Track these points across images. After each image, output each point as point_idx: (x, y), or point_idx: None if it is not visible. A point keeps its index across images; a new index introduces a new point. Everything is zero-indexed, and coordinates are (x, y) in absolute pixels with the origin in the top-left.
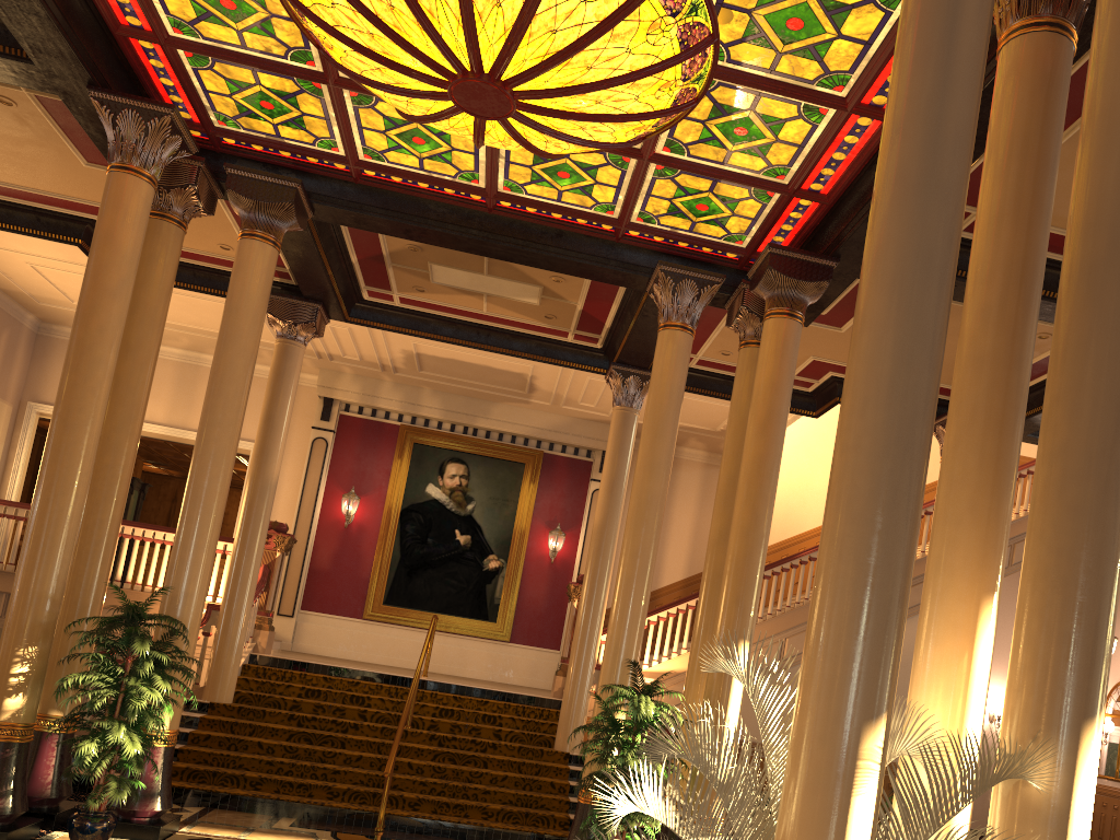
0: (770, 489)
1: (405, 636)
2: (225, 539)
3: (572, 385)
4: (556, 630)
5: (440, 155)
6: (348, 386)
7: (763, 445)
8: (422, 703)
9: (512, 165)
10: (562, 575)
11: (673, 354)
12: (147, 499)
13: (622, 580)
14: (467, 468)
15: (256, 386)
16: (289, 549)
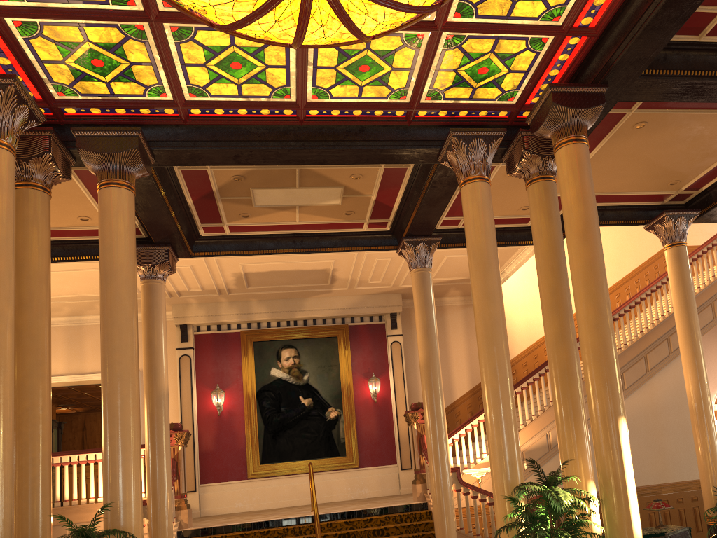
0: (604, 285)
1: (282, 483)
2: None
3: (364, 269)
4: (390, 450)
5: (255, 77)
6: (196, 312)
7: (589, 250)
8: (323, 534)
9: (319, 70)
10: (384, 409)
11: (480, 202)
12: (64, 433)
13: (490, 394)
14: (296, 350)
15: None
16: (187, 442)
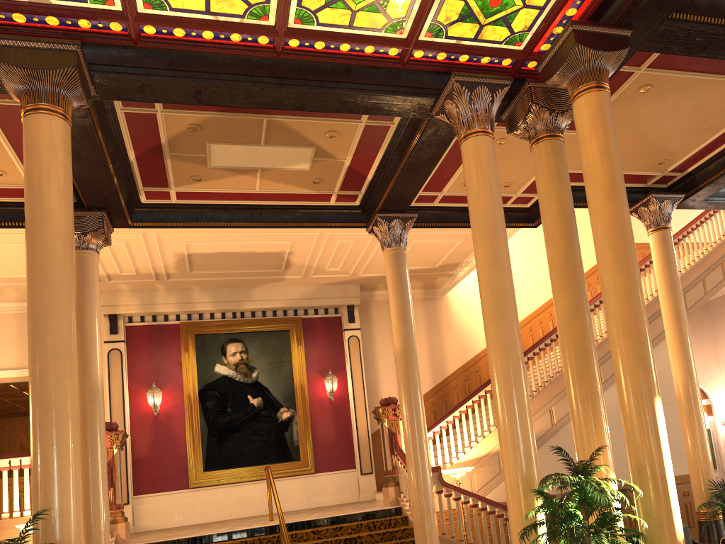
0: (634, 249)
1: (229, 492)
2: None
3: (323, 253)
4: (349, 453)
5: None
6: (128, 301)
7: (617, 210)
8: None
9: None
10: (342, 409)
11: (485, 158)
12: None
13: (502, 375)
14: (244, 344)
15: None
16: (123, 444)
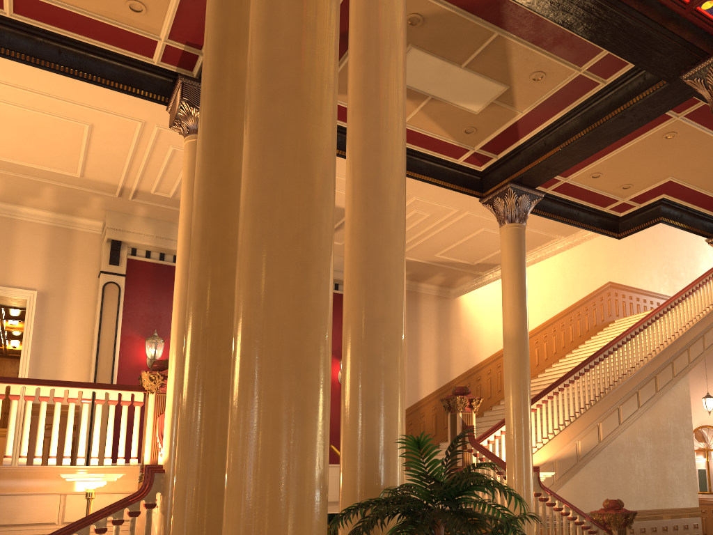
0: None
1: None
2: (106, 387)
3: None
4: None
5: None
6: (140, 229)
7: None
8: None
9: None
10: None
11: None
12: None
13: None
14: None
15: (25, 231)
16: None
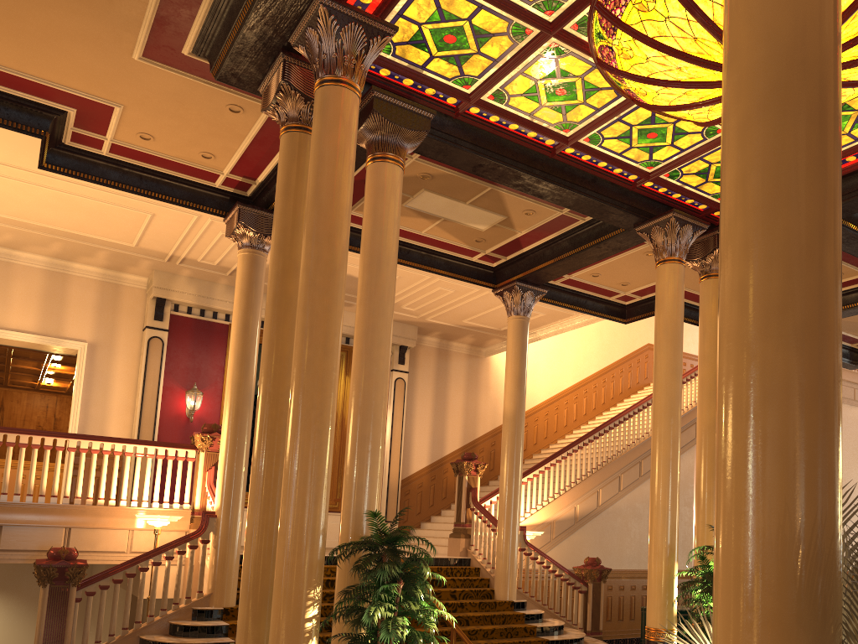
0: None
1: None
2: (166, 445)
3: (414, 293)
4: None
5: (563, 106)
6: (184, 288)
7: None
8: None
9: (618, 123)
10: None
11: (679, 283)
12: None
13: (665, 462)
14: None
15: (76, 285)
16: None
